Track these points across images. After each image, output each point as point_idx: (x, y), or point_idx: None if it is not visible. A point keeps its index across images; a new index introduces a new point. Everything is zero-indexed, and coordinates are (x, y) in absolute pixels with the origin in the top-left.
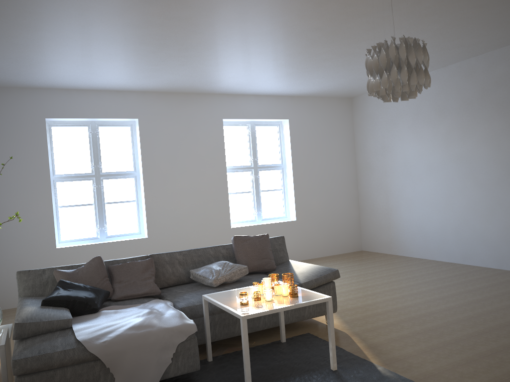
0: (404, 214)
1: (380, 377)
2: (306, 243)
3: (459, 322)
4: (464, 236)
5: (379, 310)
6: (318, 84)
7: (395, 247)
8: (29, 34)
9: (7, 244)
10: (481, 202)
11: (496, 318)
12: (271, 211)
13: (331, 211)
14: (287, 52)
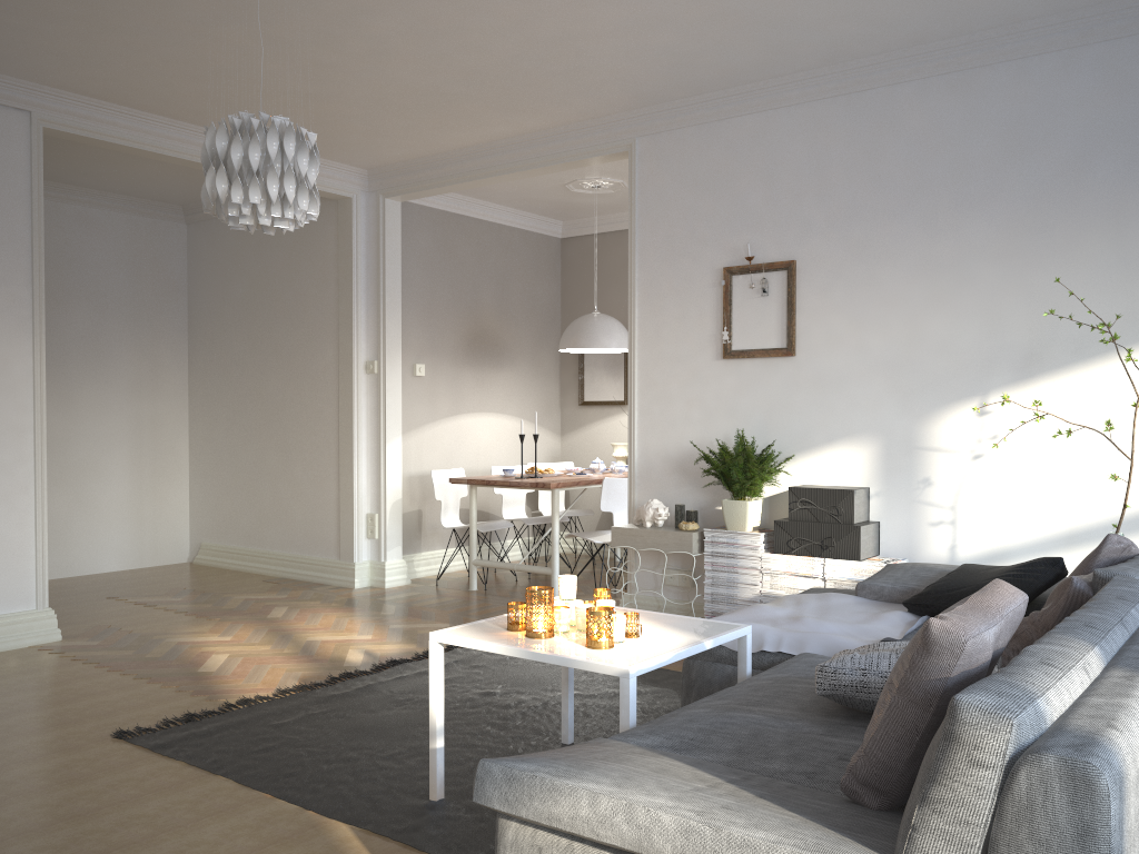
0: None
1: (334, 793)
2: None
3: None
4: None
5: None
6: None
7: None
8: None
9: None
10: None
11: None
12: None
13: None
14: None
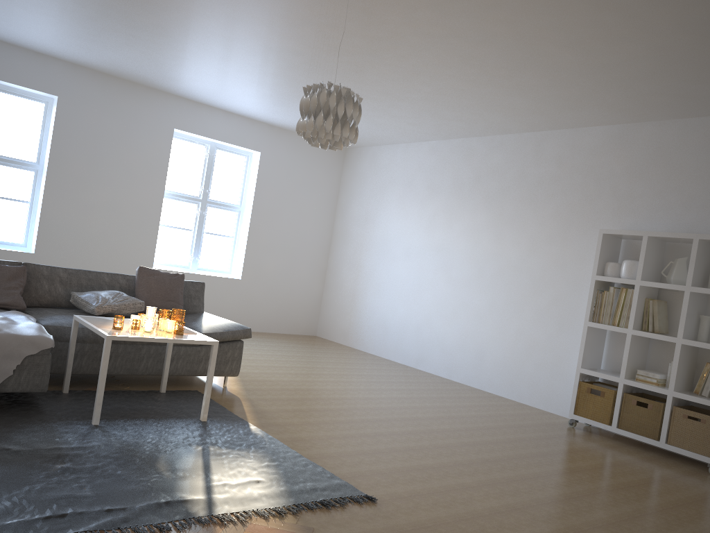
0: (370, 300)
1: (247, 433)
2: (247, 310)
3: (366, 409)
4: (424, 337)
5: (290, 387)
6: None
7: (352, 338)
8: None
9: None
10: (448, 301)
11: (404, 413)
12: (212, 260)
13: (289, 279)
14: (262, 68)
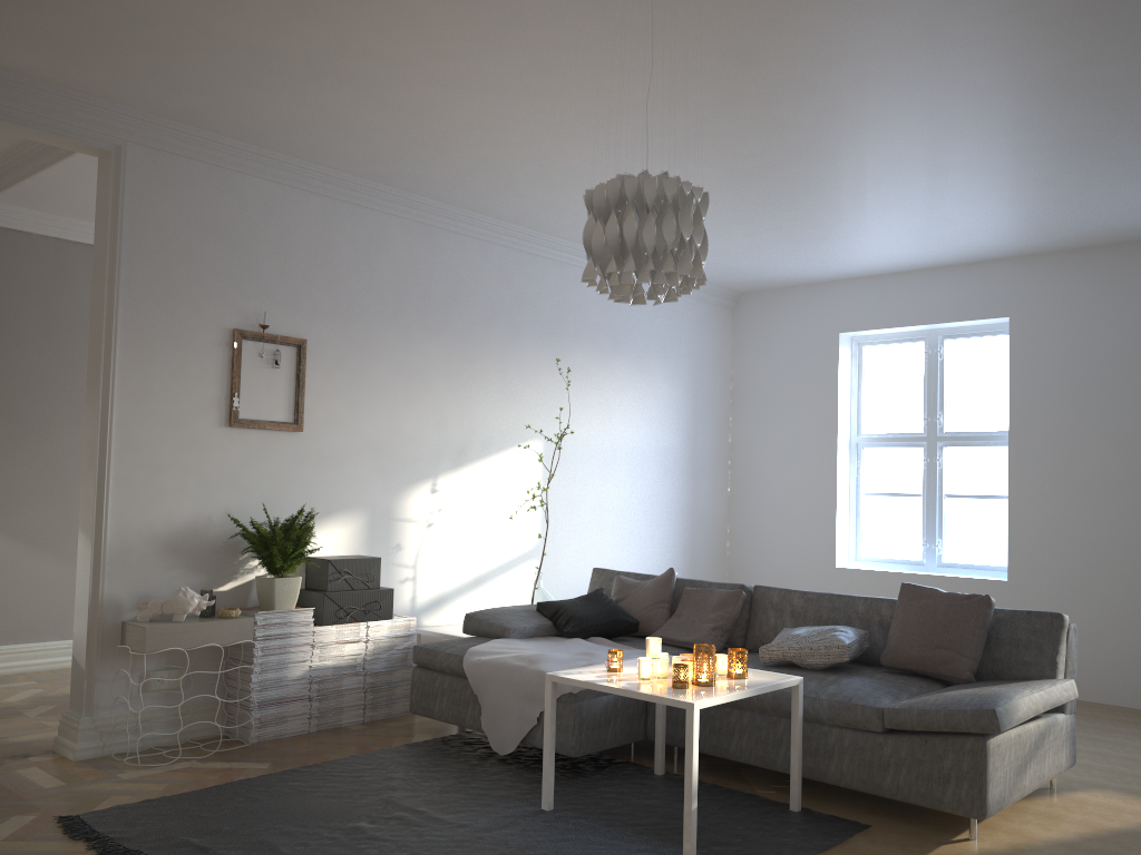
0: None
1: None
2: None
3: None
4: None
5: None
6: None
7: None
8: None
9: (768, 546)
10: None
11: None
12: None
13: None
14: None
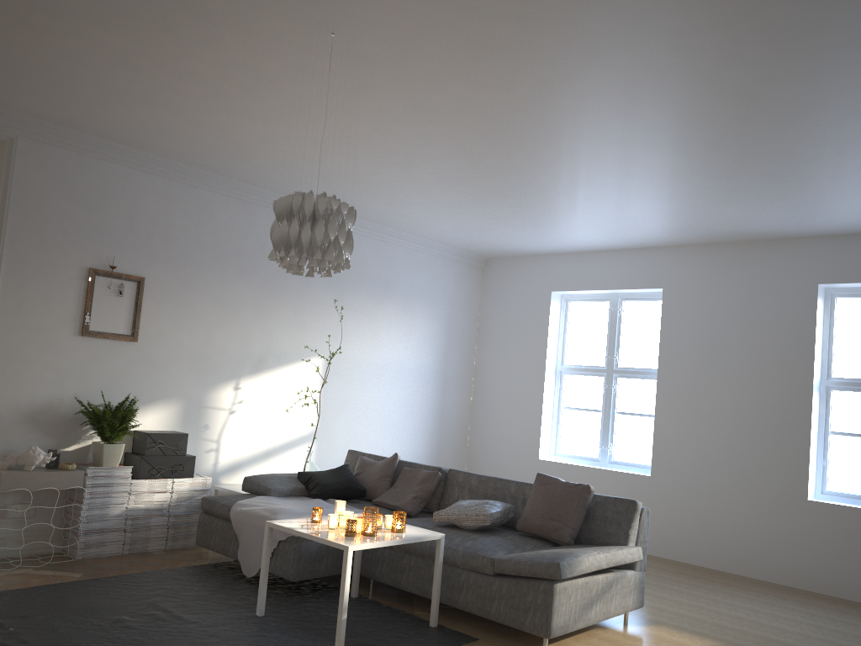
0: None
1: None
2: None
3: None
4: None
5: None
6: None
7: None
8: (410, 209)
9: (495, 441)
10: None
11: None
12: None
13: None
14: (716, 163)
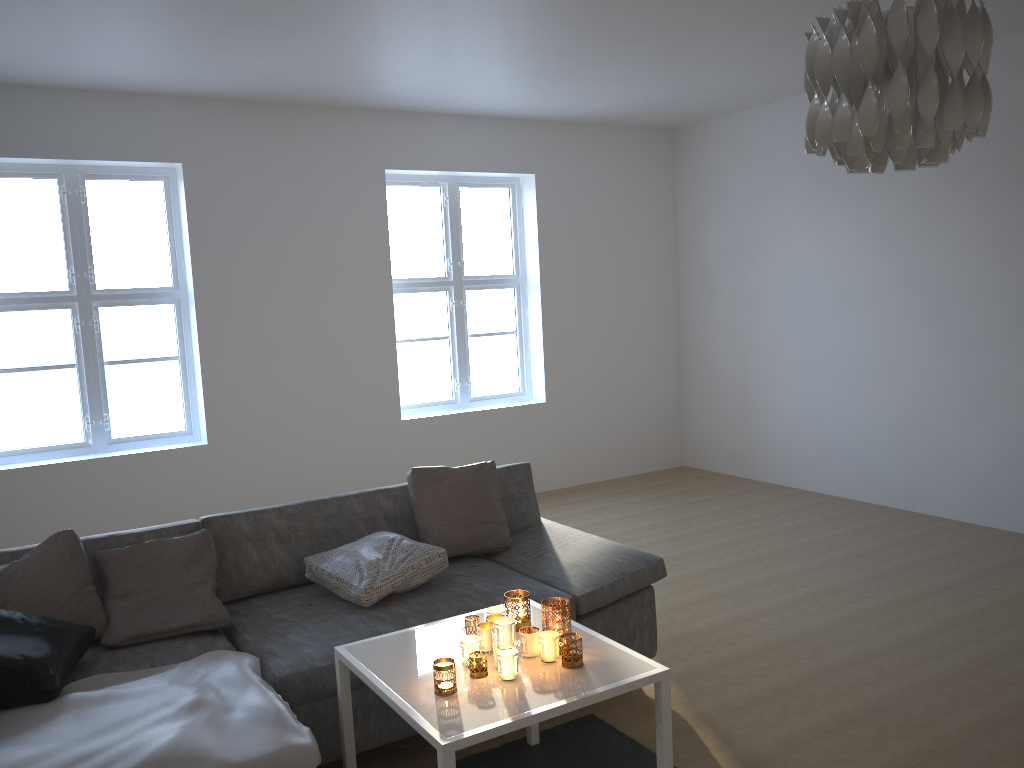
0: (781, 394)
1: None
2: (565, 452)
3: (940, 685)
4: (915, 451)
5: (748, 644)
6: (606, 96)
7: (757, 465)
8: None
9: None
10: (958, 380)
11: (1021, 675)
12: (490, 380)
13: (623, 381)
14: (547, 17)
